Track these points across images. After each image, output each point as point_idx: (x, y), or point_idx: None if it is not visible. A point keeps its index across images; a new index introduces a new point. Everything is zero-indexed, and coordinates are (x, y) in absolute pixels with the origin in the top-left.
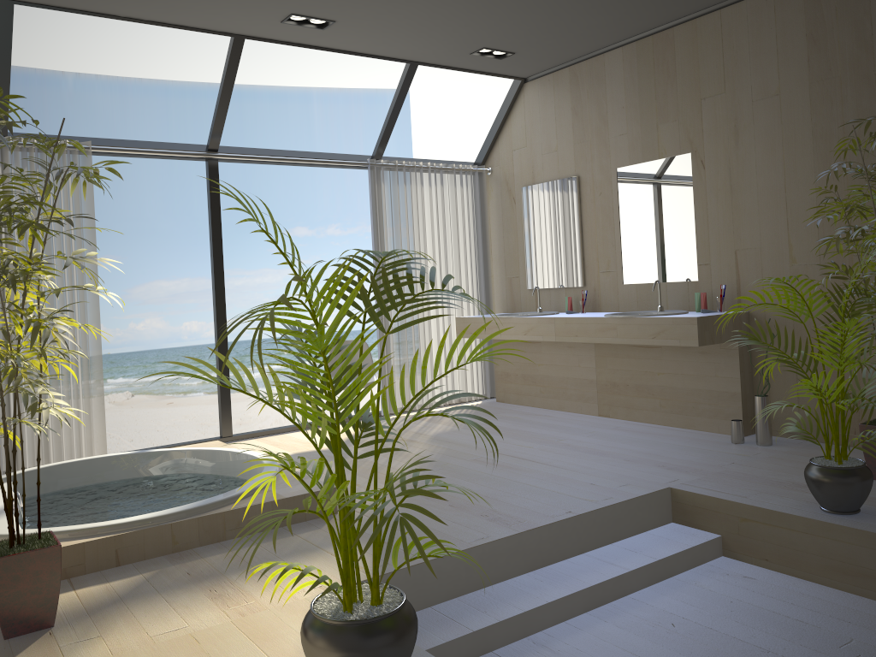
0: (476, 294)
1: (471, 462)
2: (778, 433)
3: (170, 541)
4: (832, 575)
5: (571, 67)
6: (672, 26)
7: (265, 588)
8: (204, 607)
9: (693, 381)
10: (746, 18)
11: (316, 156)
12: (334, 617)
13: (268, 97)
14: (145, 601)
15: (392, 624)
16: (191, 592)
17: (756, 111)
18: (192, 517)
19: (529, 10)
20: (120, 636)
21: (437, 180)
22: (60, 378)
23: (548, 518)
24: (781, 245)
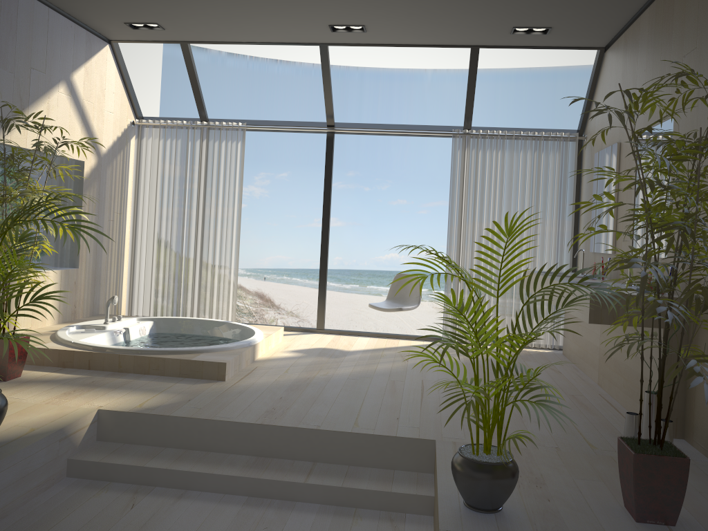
0: (555, 252)
1: (386, 382)
2: (695, 444)
3: (117, 364)
4: None
5: (625, 32)
6: None
7: (88, 397)
8: (50, 395)
9: (639, 365)
10: None
11: (411, 128)
12: None
13: (579, 75)
14: (48, 385)
15: None
16: (68, 388)
17: None
18: (133, 354)
19: None
20: (2, 393)
21: (524, 146)
22: (215, 269)
23: (293, 423)
24: None
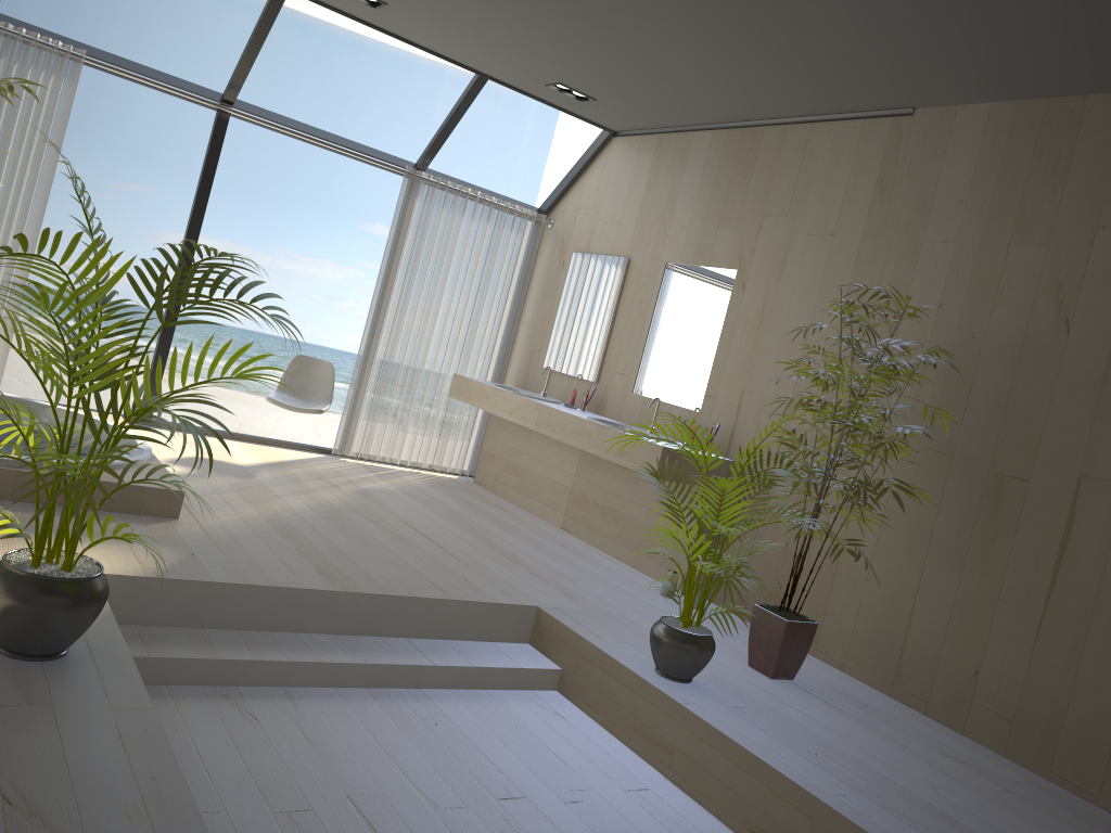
0: (490, 356)
1: (370, 523)
2: (717, 601)
3: None
4: (633, 735)
5: (660, 135)
6: (765, 124)
7: None
8: None
9: (656, 518)
10: (831, 141)
11: (348, 144)
12: (16, 565)
13: (391, 61)
14: None
15: (66, 589)
16: None
17: (808, 246)
18: (12, 468)
19: (600, 58)
20: None
21: (484, 214)
22: None
23: (379, 590)
24: (784, 400)
